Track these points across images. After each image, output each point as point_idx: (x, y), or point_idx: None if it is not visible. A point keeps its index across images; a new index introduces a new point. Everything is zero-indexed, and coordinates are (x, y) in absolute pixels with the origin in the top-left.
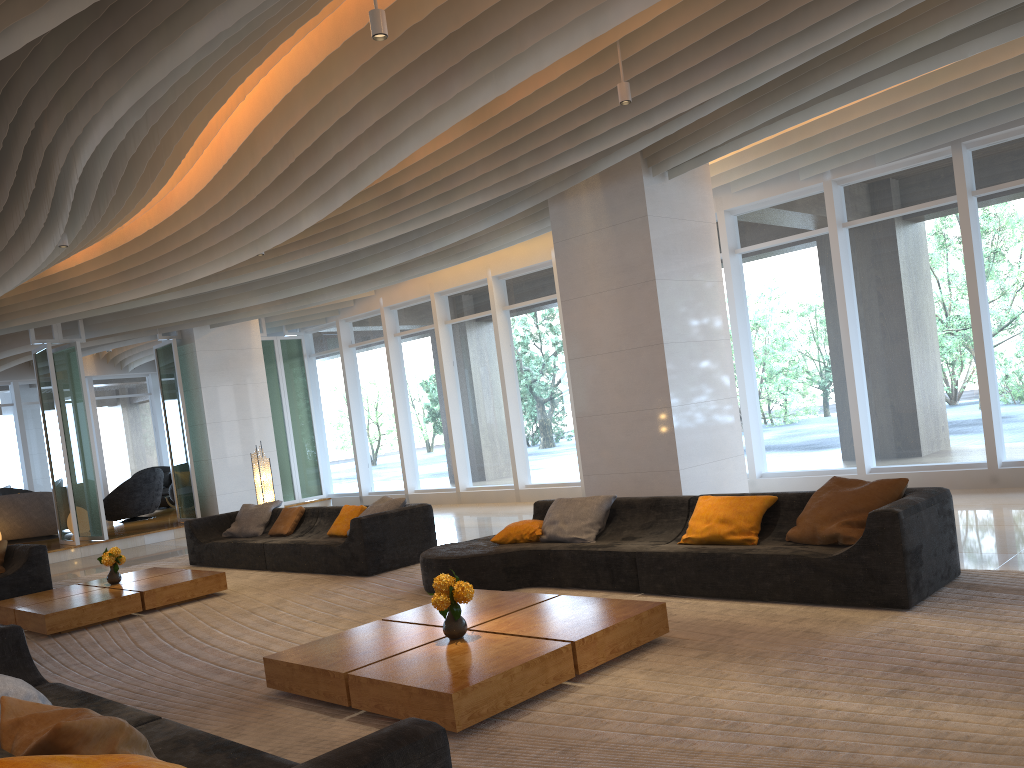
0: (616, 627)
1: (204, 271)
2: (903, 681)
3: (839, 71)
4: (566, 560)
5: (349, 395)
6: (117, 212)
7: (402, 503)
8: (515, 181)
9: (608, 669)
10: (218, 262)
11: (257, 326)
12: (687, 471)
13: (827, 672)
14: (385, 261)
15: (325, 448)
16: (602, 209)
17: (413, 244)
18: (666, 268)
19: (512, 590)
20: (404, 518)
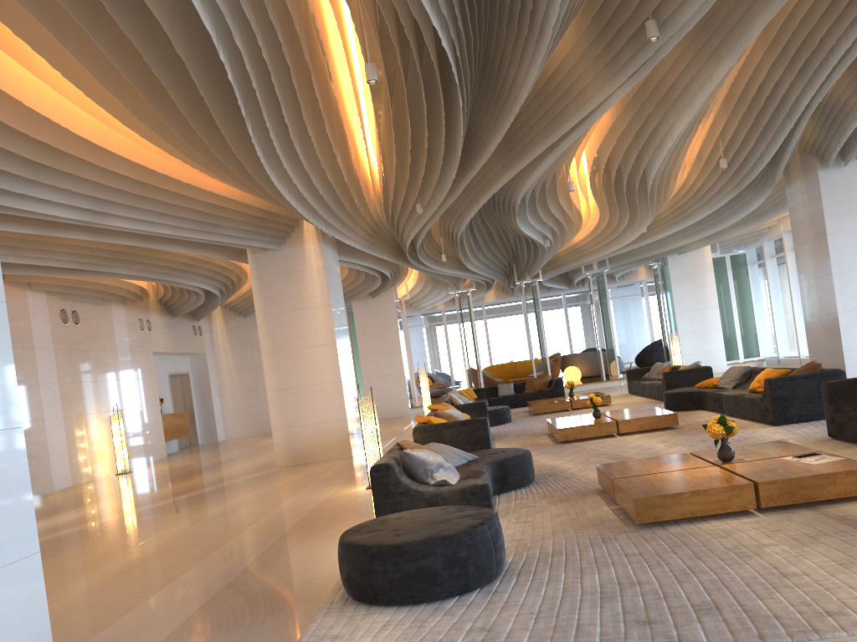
0: (643, 418)
1: (629, 239)
2: (692, 442)
3: (849, 125)
4: (708, 397)
5: (770, 290)
6: (565, 228)
7: (696, 365)
8: (738, 187)
9: (637, 434)
10: (633, 234)
11: (709, 250)
12: (851, 352)
13: (683, 439)
14: (734, 217)
15: (763, 325)
16: (804, 191)
17: (740, 209)
18: (838, 225)
19: (693, 410)
20: (691, 373)
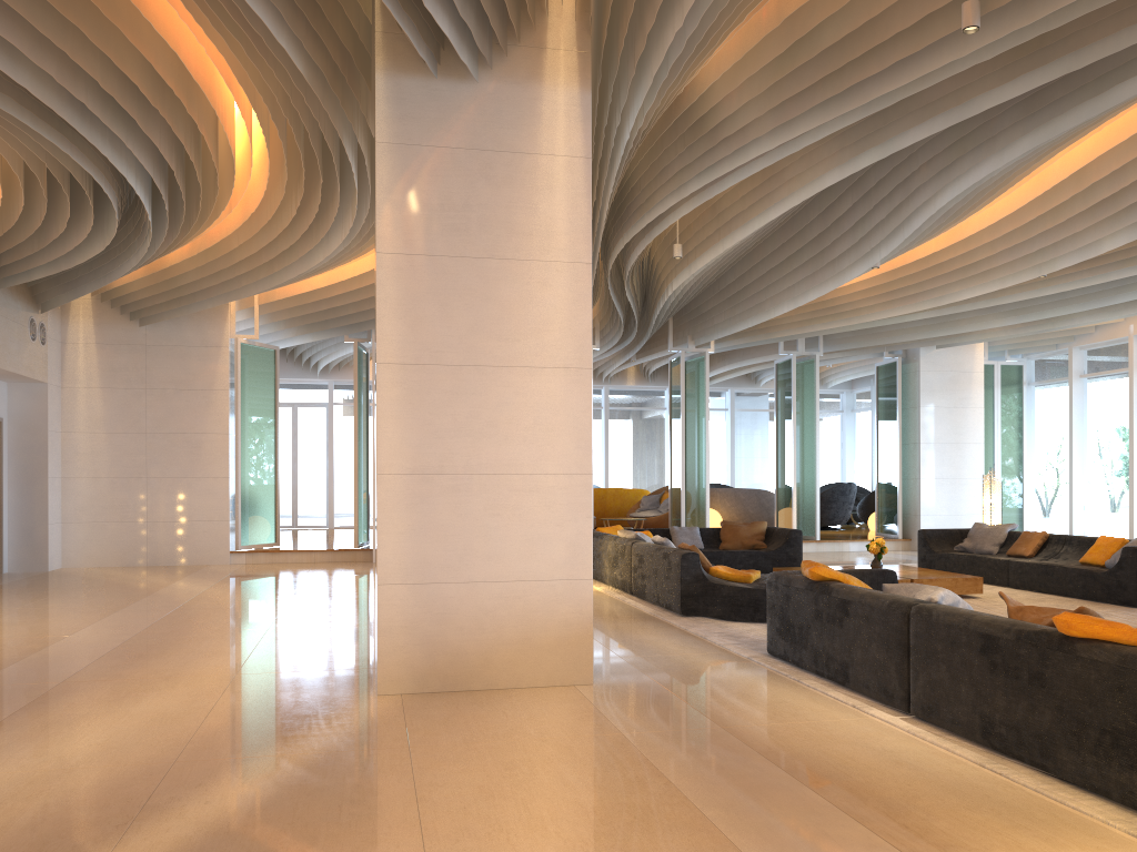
0: None
1: (972, 292)
2: None
3: None
4: None
5: (1072, 429)
6: (927, 237)
7: None
8: None
9: None
10: (990, 283)
11: (981, 349)
12: None
13: None
14: None
15: (1031, 484)
16: None
17: None
18: None
19: None
20: None
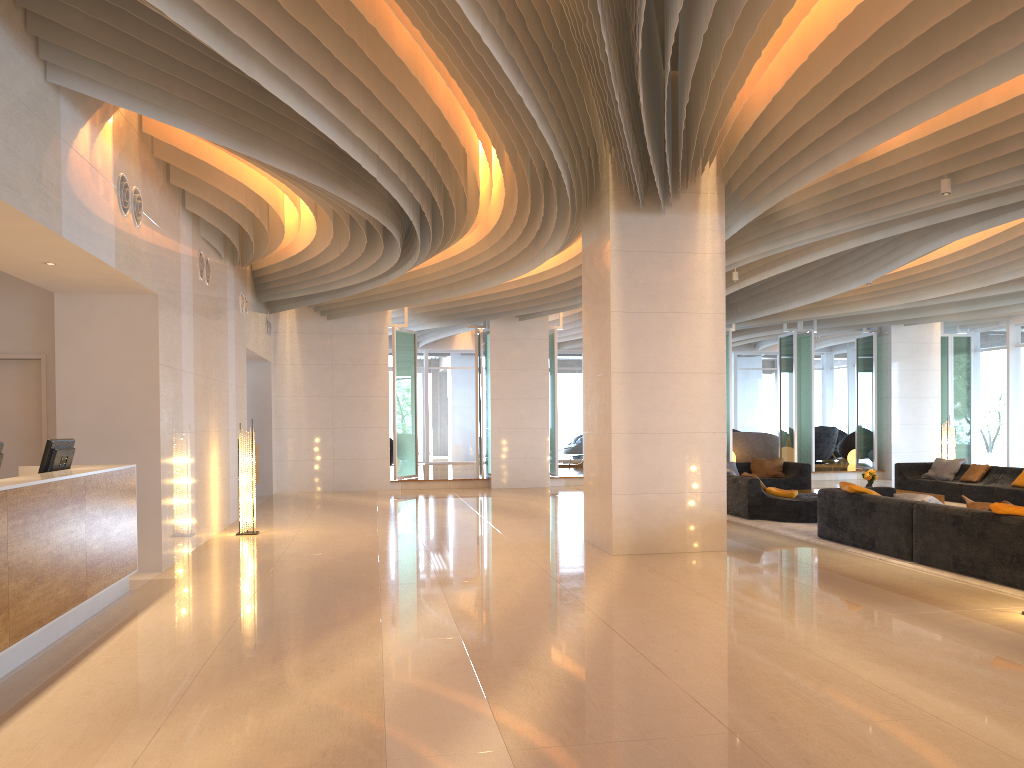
0: None
1: (935, 293)
2: None
3: None
4: None
5: (1009, 386)
6: None
7: None
8: None
9: None
10: (948, 288)
11: (938, 325)
12: None
13: None
14: None
15: (977, 427)
16: None
17: None
18: None
19: None
20: None
